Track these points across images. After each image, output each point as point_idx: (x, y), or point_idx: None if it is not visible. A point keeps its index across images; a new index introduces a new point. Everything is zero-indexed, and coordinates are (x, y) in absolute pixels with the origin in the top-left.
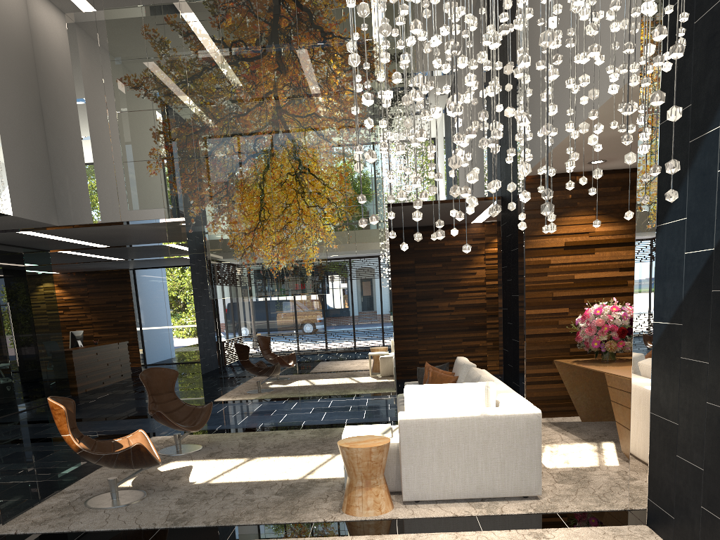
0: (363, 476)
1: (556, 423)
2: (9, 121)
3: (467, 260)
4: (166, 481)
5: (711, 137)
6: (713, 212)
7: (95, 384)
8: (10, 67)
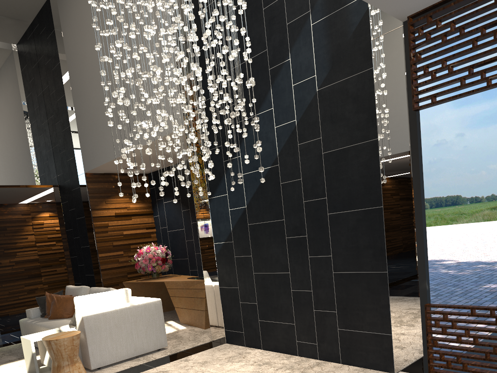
0: (69, 357)
1: None
2: None
3: (20, 229)
4: None
5: (236, 160)
6: (243, 191)
7: None
8: None
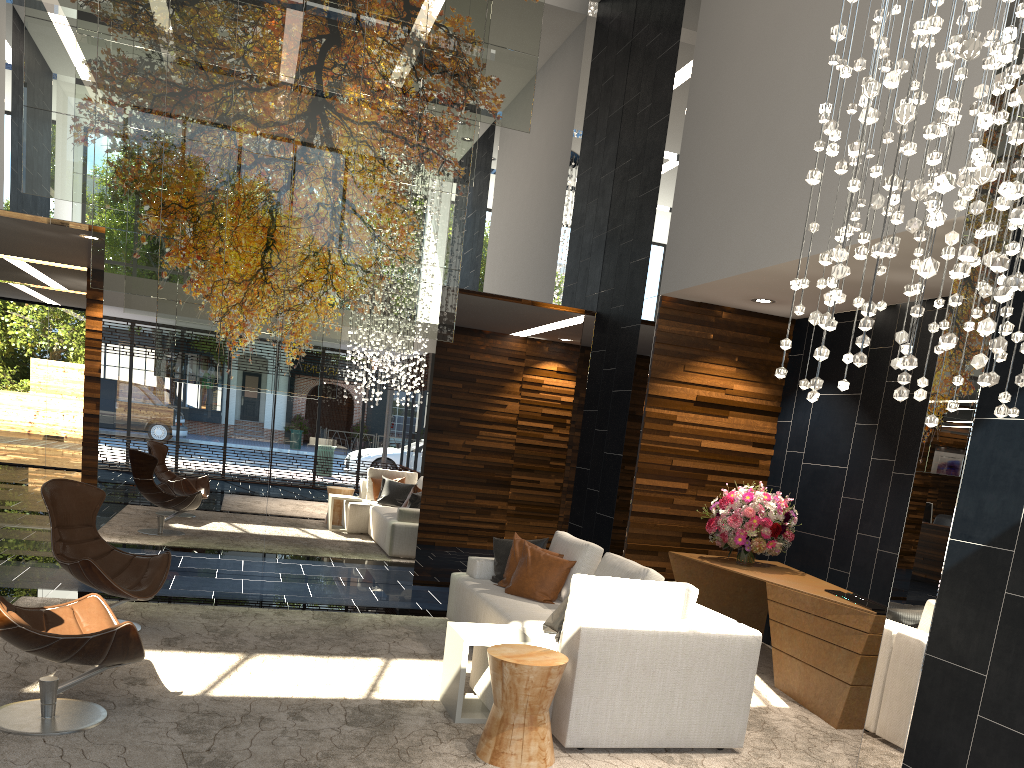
0: (529, 708)
1: None
2: None
3: (498, 386)
4: (123, 686)
5: None
6: None
7: None
8: None
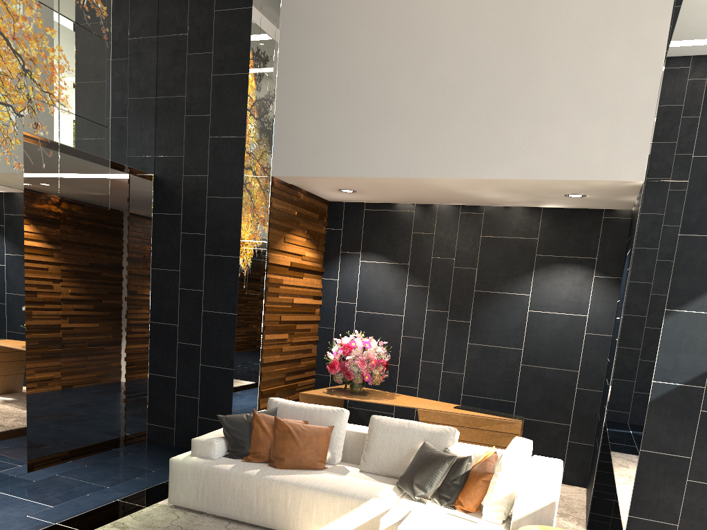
0: None
1: None
2: None
3: None
4: None
5: None
6: None
7: None
8: None
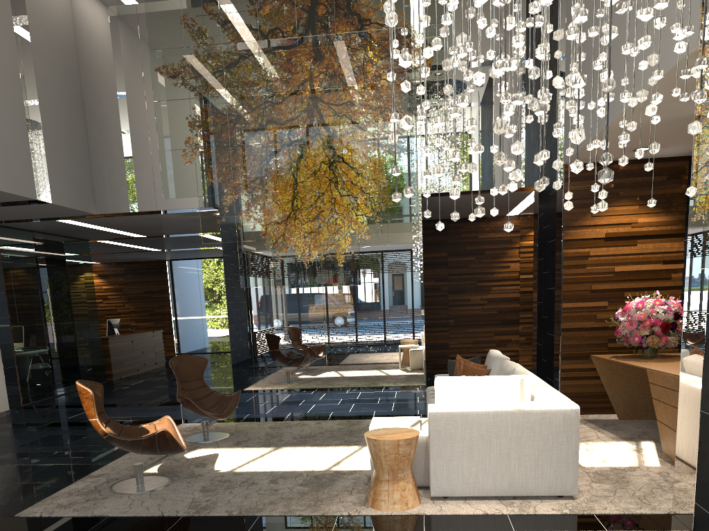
0: (390, 469)
1: (591, 420)
2: (50, 110)
3: (501, 253)
4: (192, 468)
5: None
6: None
7: (130, 371)
8: (53, 58)
